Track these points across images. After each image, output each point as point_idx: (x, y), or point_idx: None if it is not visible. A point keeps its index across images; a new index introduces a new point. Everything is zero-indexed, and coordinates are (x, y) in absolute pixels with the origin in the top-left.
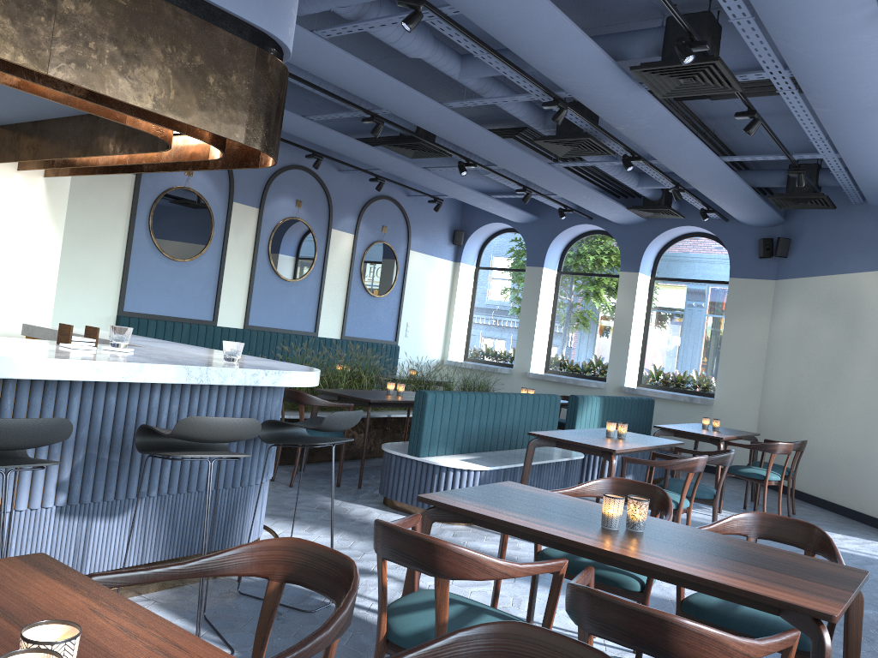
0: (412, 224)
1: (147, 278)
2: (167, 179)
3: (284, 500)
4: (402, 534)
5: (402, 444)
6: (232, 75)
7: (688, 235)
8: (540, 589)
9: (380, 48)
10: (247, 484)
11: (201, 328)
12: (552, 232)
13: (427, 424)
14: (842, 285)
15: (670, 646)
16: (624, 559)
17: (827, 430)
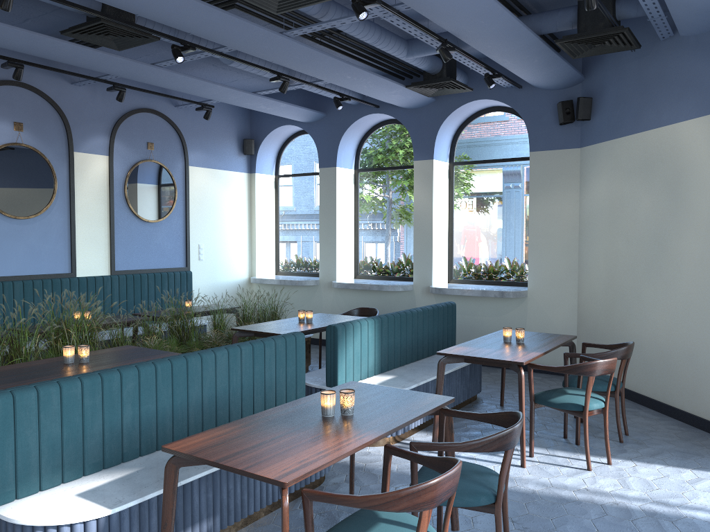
0: (188, 138)
1: None
2: None
3: None
4: None
5: None
6: None
7: (483, 111)
8: None
9: None
10: None
11: None
12: (341, 128)
13: (0, 450)
14: (657, 142)
15: None
16: None
17: (657, 319)
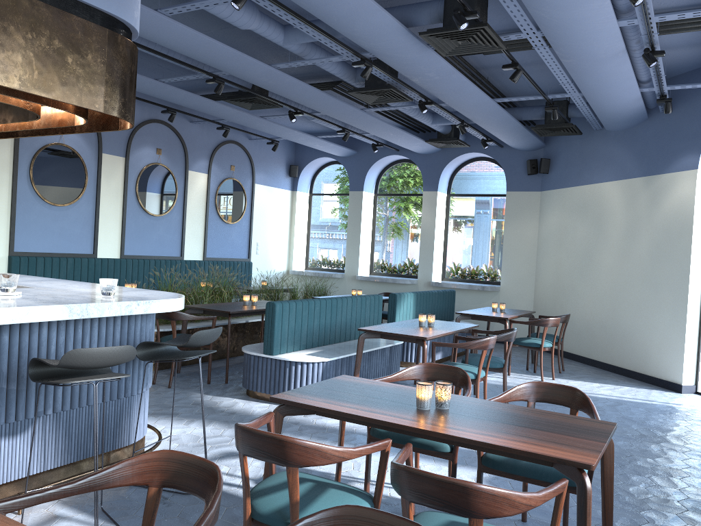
0: (255, 162)
1: (32, 222)
2: (43, 137)
3: (164, 400)
4: (257, 434)
5: (258, 345)
6: (88, 55)
7: (474, 159)
8: (375, 453)
9: (216, 21)
10: (130, 395)
11: (84, 261)
12: (368, 163)
13: (277, 328)
14: (589, 193)
15: (472, 506)
16: (435, 435)
17: (584, 304)
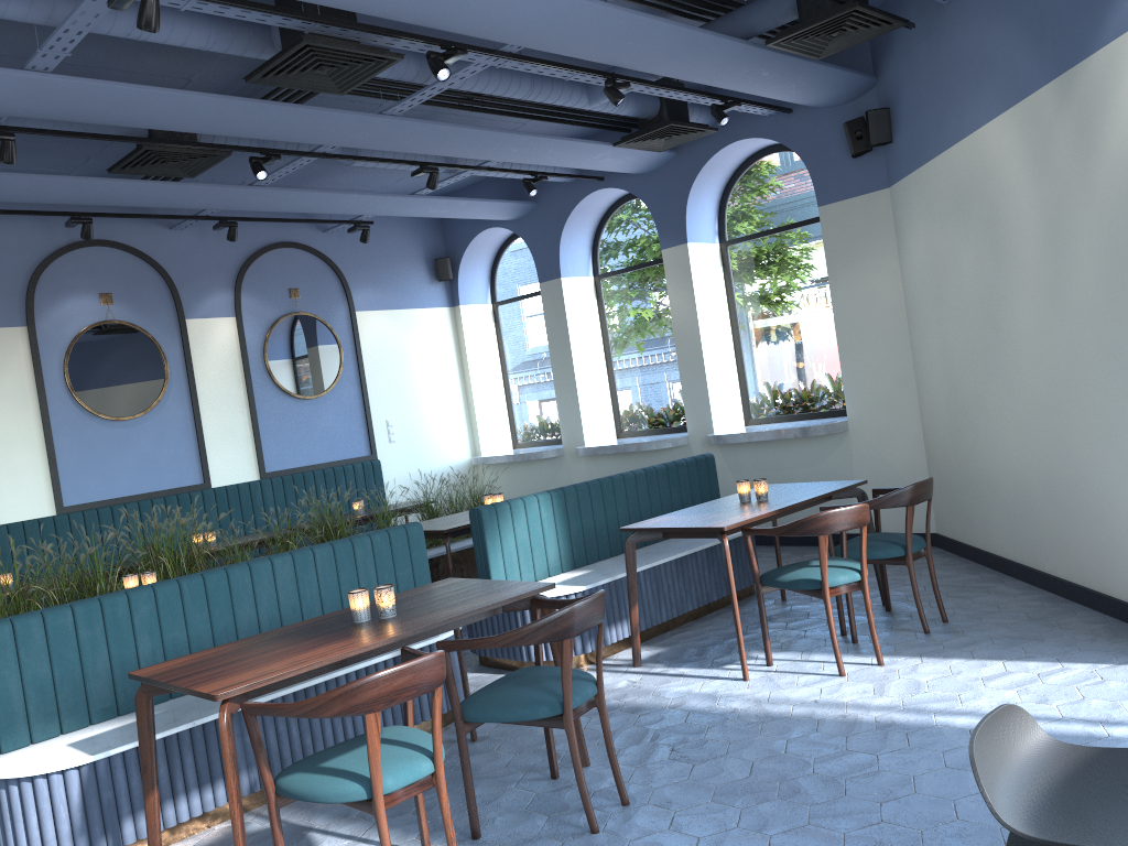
0: (349, 272)
1: None
2: None
3: None
4: None
5: None
6: None
7: (756, 156)
8: None
9: None
10: None
11: None
12: (558, 219)
13: None
14: (965, 162)
15: None
16: None
17: (1006, 437)
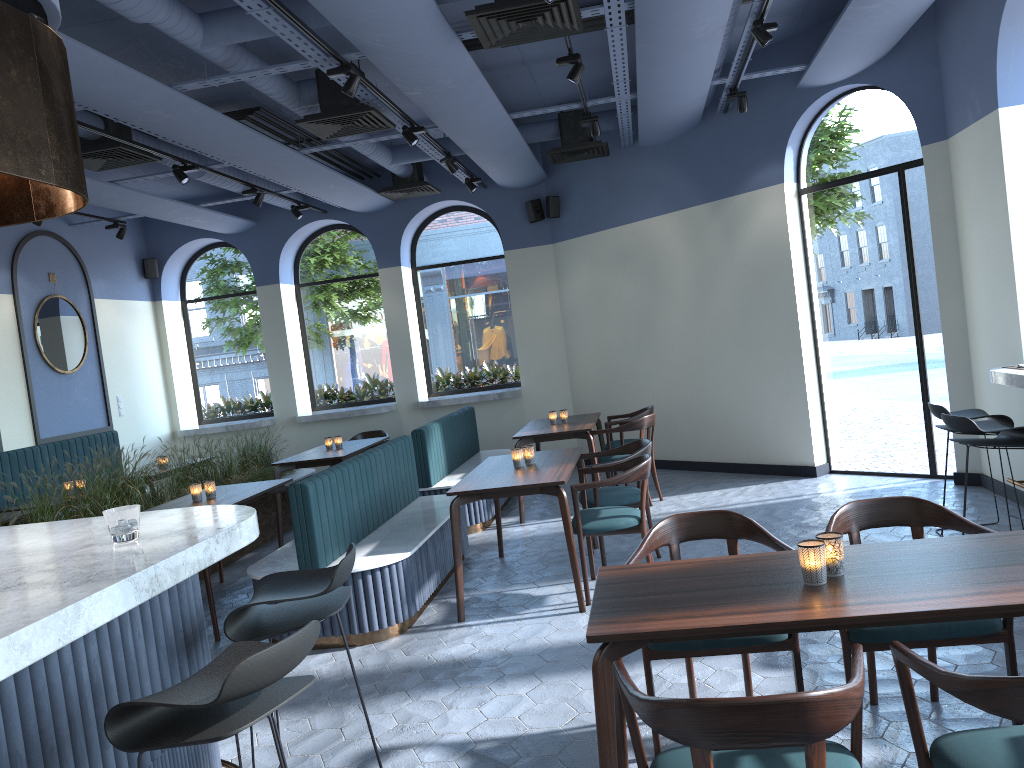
0: (87, 263)
1: None
2: None
3: None
4: (749, 706)
5: (268, 561)
6: (11, 70)
7: (442, 211)
8: (577, 677)
9: None
10: None
11: None
12: (280, 238)
13: (317, 525)
14: (631, 236)
15: None
16: (914, 617)
17: (653, 389)
